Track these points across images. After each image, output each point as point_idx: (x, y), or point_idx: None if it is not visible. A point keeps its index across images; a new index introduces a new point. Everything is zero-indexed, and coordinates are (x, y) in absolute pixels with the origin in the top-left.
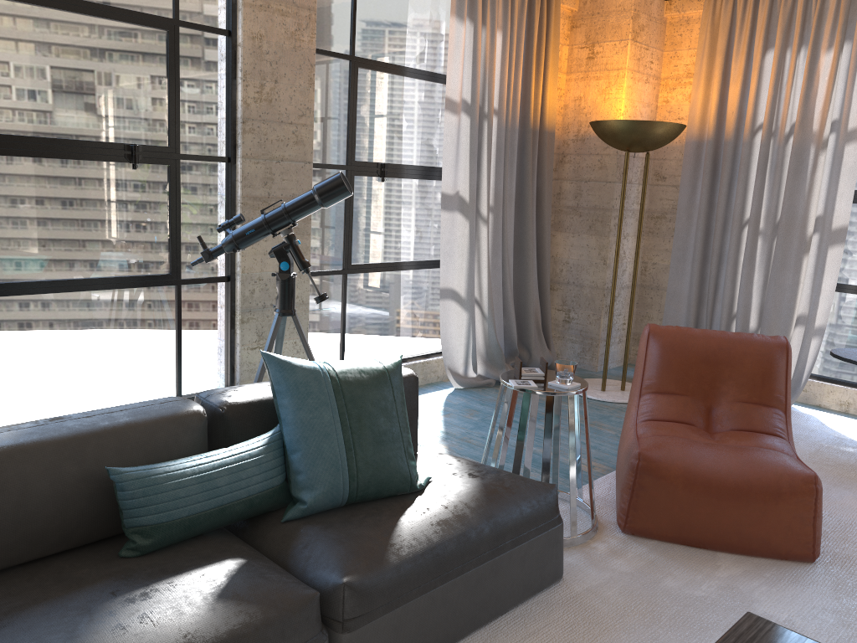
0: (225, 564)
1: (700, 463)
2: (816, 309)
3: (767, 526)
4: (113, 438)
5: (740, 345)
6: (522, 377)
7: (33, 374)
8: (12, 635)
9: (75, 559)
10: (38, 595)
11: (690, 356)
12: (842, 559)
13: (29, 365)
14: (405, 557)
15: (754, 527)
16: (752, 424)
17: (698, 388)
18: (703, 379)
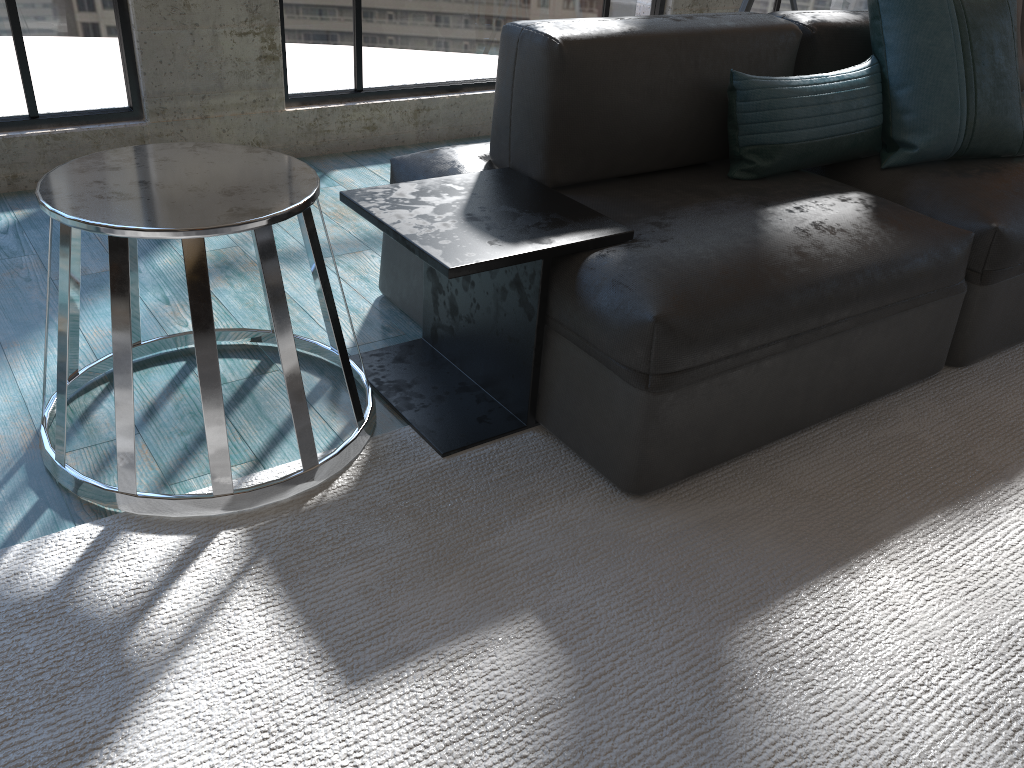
0: (857, 195)
1: None
2: None
3: None
4: (723, 42)
5: None
6: None
7: (464, 20)
8: (692, 224)
9: (681, 178)
10: (680, 199)
11: None
12: None
13: (462, 8)
14: None
15: None
16: None
17: None
18: None
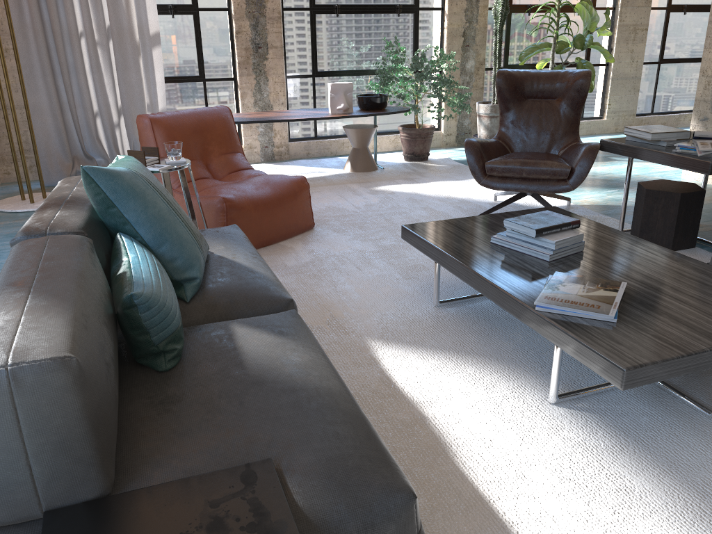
0: (237, 327)
1: (252, 192)
2: (157, 97)
3: (295, 215)
4: (89, 275)
5: (208, 115)
6: (147, 164)
7: None
8: (262, 419)
9: (137, 397)
10: (198, 411)
11: (185, 130)
12: (318, 222)
13: None
14: (275, 279)
15: (290, 219)
16: (238, 166)
17: (197, 153)
18: (198, 145)
